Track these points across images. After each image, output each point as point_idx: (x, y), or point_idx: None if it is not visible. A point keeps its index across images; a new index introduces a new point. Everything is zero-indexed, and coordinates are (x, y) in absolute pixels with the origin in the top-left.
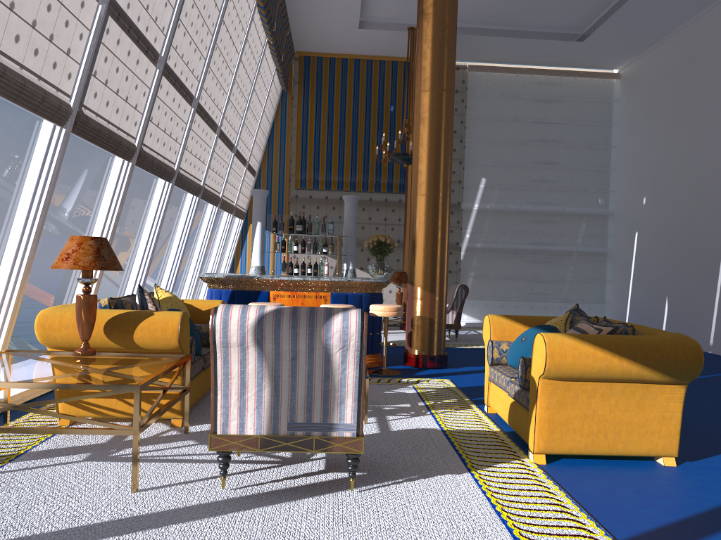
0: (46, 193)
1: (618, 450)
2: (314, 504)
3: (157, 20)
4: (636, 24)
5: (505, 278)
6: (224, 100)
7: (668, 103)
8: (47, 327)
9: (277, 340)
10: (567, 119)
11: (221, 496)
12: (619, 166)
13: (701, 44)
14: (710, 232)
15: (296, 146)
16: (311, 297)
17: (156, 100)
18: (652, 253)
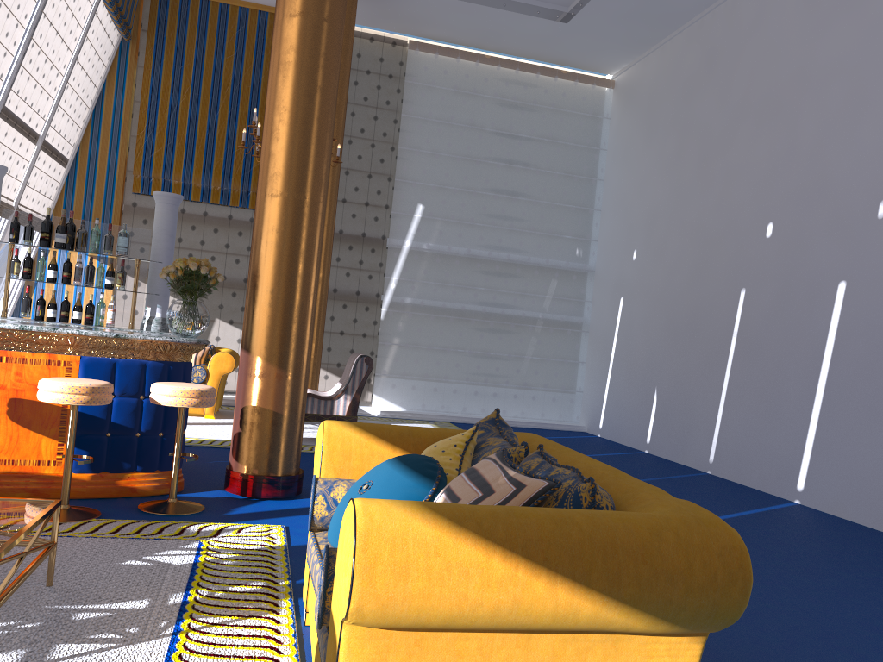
0: None
1: None
2: None
3: None
4: (639, 3)
5: (443, 349)
6: None
7: (674, 121)
8: None
9: None
10: (541, 134)
11: None
12: (606, 206)
13: (723, 40)
14: (720, 302)
15: (139, 127)
16: (39, 362)
17: None
18: (640, 328)
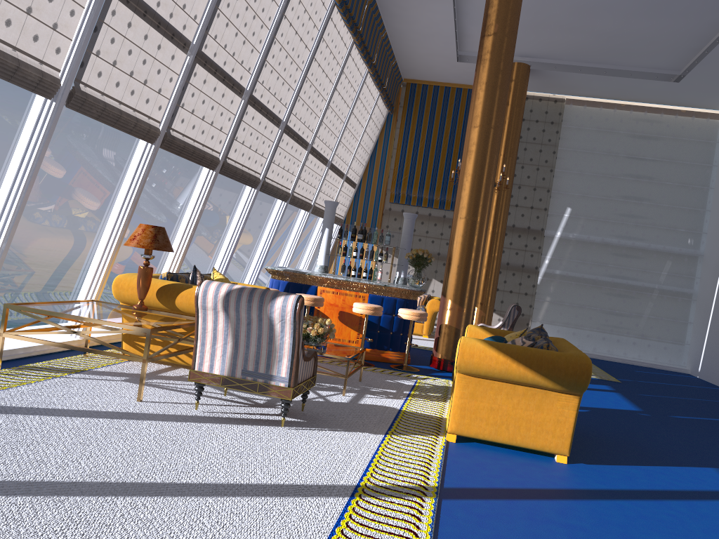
0: (136, 191)
1: (517, 441)
2: (249, 428)
3: (243, 63)
4: None
5: (580, 306)
6: (317, 123)
7: None
8: (120, 287)
9: (237, 309)
10: (662, 156)
11: (192, 413)
12: (714, 208)
13: None
14: None
15: (394, 164)
16: (351, 295)
17: (241, 124)
18: None
